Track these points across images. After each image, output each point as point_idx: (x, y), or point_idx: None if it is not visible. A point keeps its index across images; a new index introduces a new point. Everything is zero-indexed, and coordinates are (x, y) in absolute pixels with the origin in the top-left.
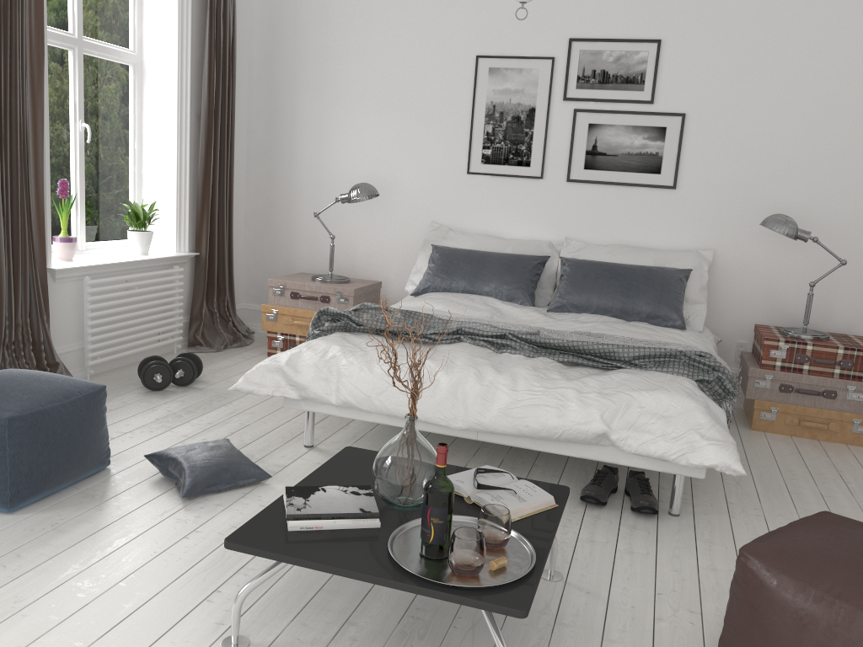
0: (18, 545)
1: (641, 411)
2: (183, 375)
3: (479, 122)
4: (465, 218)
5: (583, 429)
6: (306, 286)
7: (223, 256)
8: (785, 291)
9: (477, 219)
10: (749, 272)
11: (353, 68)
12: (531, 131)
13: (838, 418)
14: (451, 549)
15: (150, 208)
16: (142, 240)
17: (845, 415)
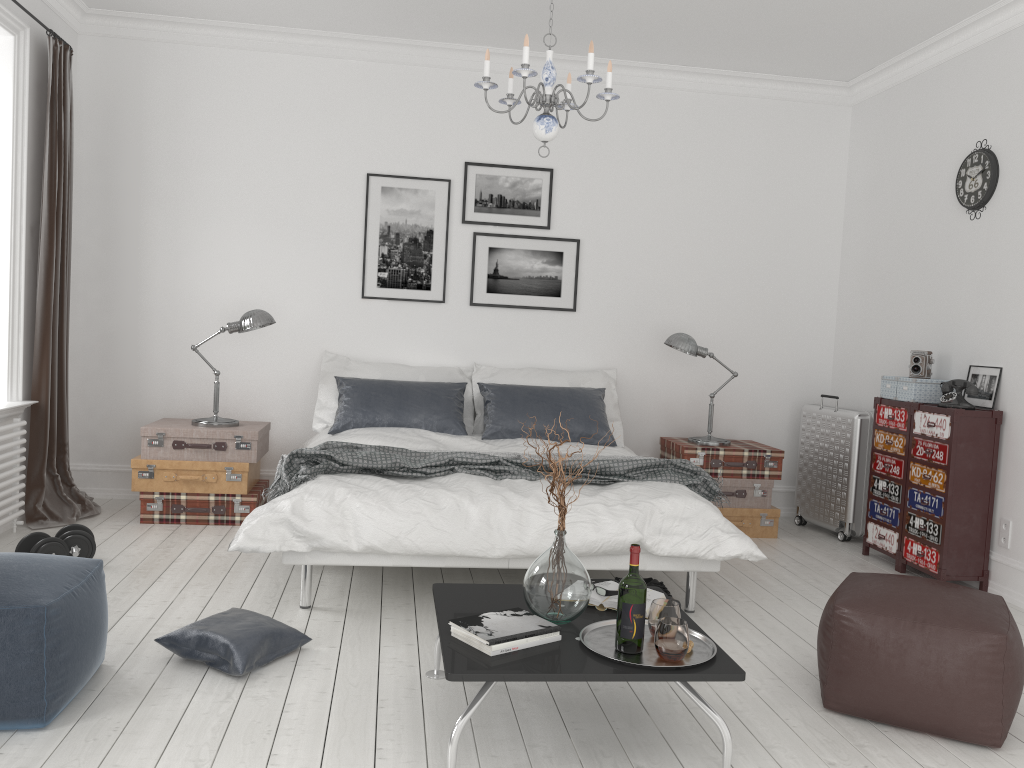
0: (100, 756)
1: (663, 516)
2: (79, 552)
3: (374, 243)
4: (361, 346)
5: (621, 539)
6: (194, 433)
7: (63, 403)
8: (678, 405)
9: (375, 347)
10: (646, 388)
11: (219, 179)
12: (430, 254)
13: (749, 514)
14: (664, 637)
15: None
16: None
17: (754, 511)
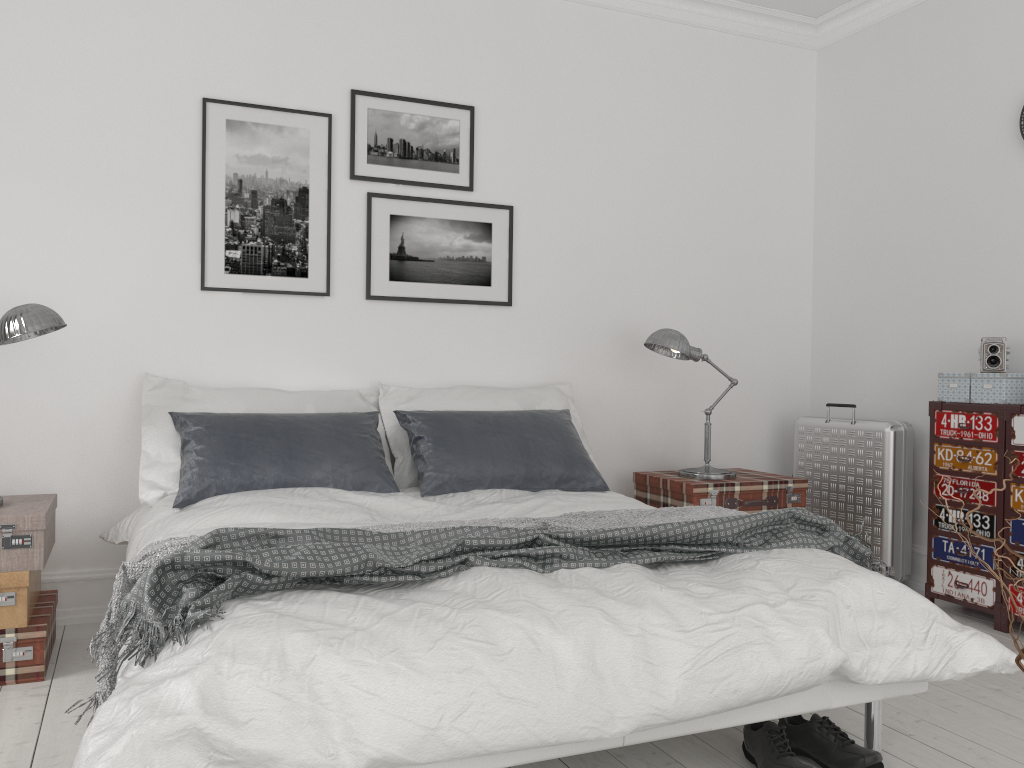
0: None
1: (851, 612)
2: None
3: (217, 206)
4: (203, 365)
5: (818, 666)
6: None
7: None
8: (643, 427)
9: (225, 365)
10: (604, 408)
11: None
12: (305, 223)
13: None
14: None
15: None
16: None
17: None
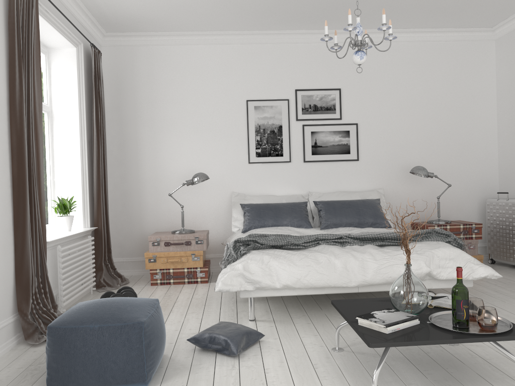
0: None
1: (439, 258)
2: None
3: (252, 135)
4: (250, 188)
5: (419, 272)
6: (174, 237)
7: (108, 228)
8: (417, 205)
9: (257, 187)
10: (399, 197)
11: (173, 110)
12: (281, 138)
13: None
14: (484, 317)
15: (70, 200)
16: (68, 221)
17: None
